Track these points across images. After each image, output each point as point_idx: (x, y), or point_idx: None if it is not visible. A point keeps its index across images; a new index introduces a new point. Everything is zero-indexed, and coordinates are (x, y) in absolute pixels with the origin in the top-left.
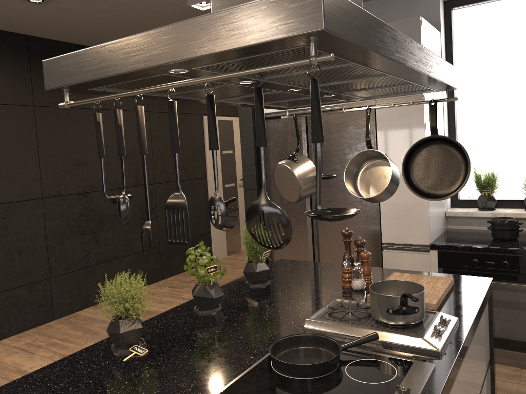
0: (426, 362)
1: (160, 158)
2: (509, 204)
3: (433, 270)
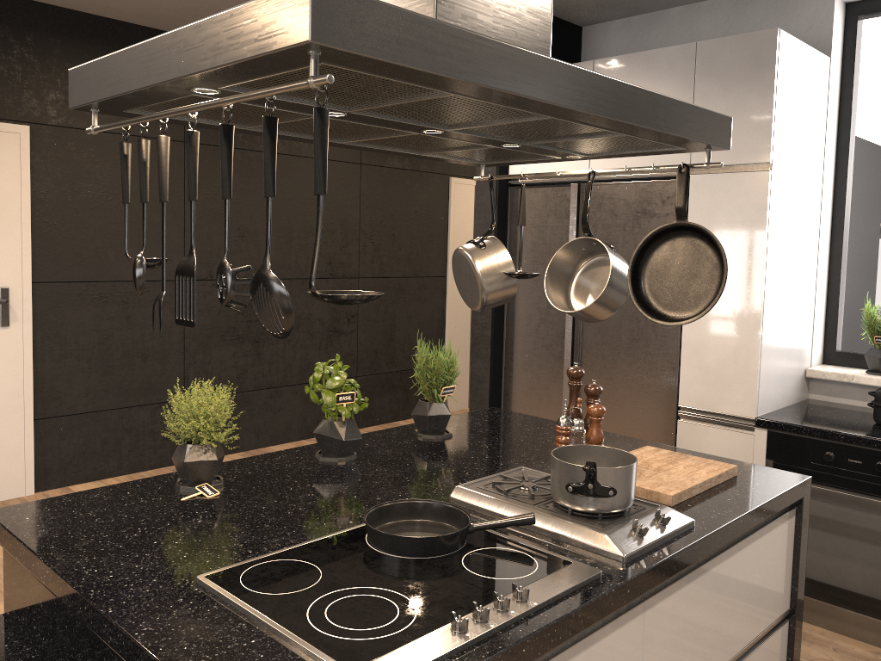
0: (590, 567)
1: (372, 238)
2: None
3: (757, 463)
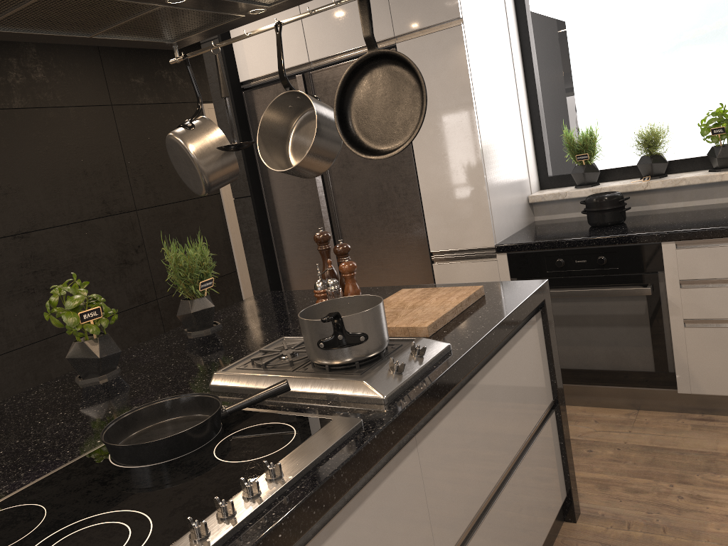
0: (350, 418)
1: (140, 172)
2: (621, 175)
3: None
